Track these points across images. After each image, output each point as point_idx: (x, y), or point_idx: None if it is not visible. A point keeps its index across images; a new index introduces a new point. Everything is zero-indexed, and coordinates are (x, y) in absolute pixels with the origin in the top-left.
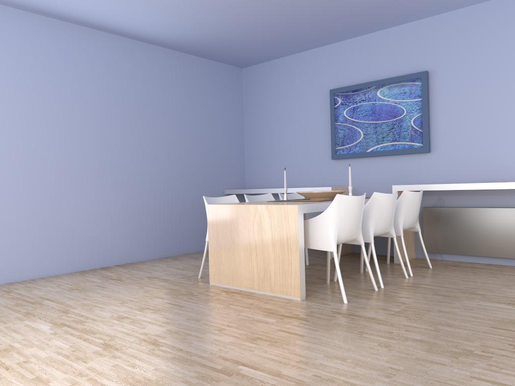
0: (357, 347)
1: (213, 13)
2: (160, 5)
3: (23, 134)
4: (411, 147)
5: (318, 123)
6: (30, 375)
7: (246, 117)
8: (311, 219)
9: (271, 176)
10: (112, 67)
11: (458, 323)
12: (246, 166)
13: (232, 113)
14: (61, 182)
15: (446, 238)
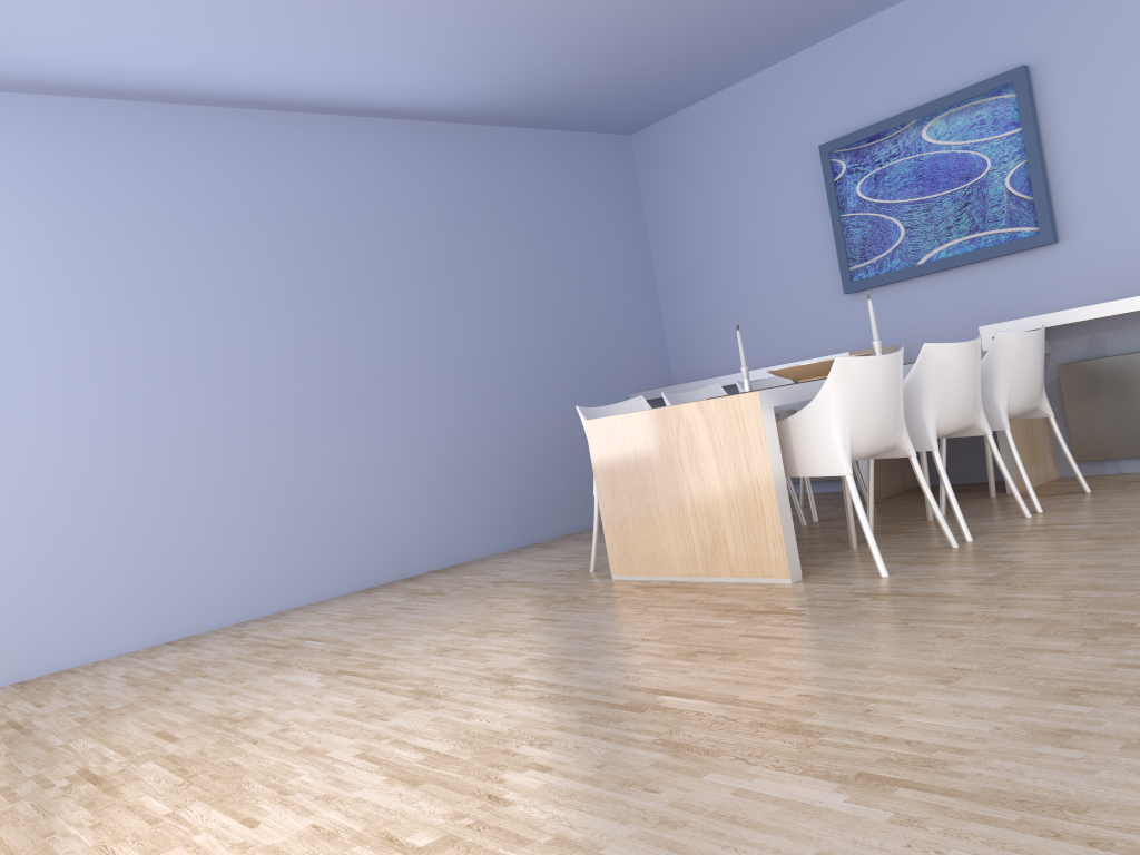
0: (894, 644)
1: (546, 36)
2: (438, 41)
3: (223, 340)
4: (1014, 237)
5: (804, 223)
6: (293, 746)
7: (654, 236)
8: (792, 418)
9: (722, 350)
10: (368, 181)
11: (1119, 582)
12: (669, 338)
13: (622, 232)
14: (304, 421)
15: (1120, 426)
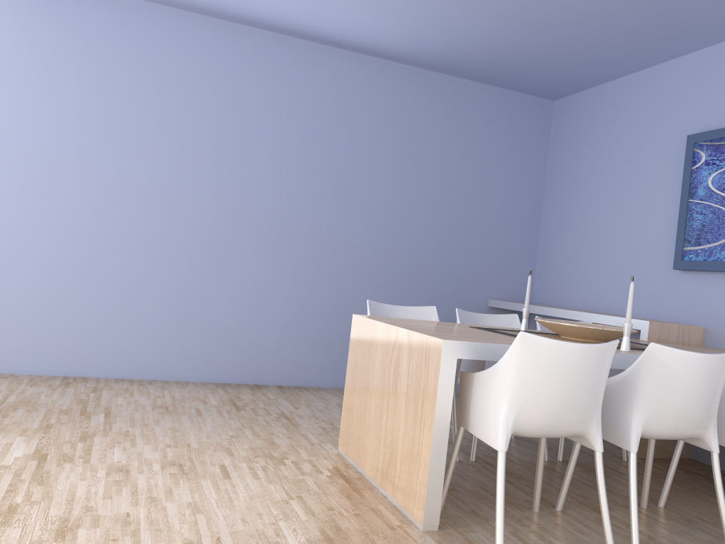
0: None
1: None
2: None
3: (170, 181)
4: None
5: (660, 199)
6: None
7: (549, 182)
8: (477, 374)
9: (571, 287)
10: (316, 92)
11: None
12: (538, 265)
13: (521, 174)
14: (213, 252)
15: None
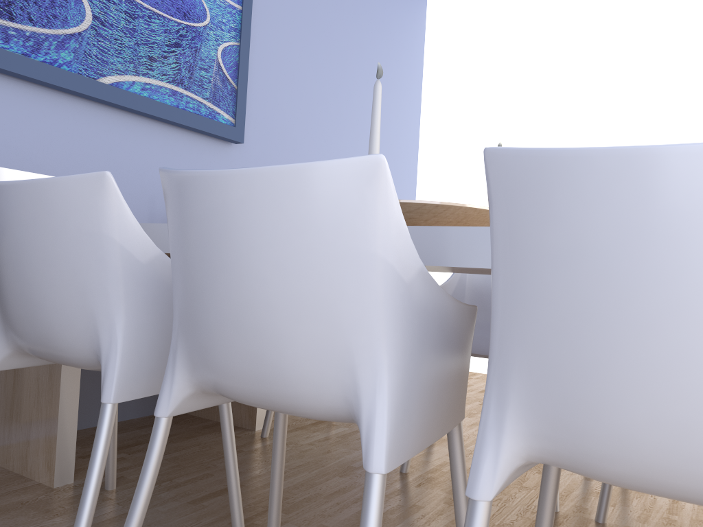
0: None
1: None
2: None
3: None
4: (214, 116)
5: None
6: None
7: None
8: None
9: None
10: None
11: None
12: None
13: None
14: None
15: None
